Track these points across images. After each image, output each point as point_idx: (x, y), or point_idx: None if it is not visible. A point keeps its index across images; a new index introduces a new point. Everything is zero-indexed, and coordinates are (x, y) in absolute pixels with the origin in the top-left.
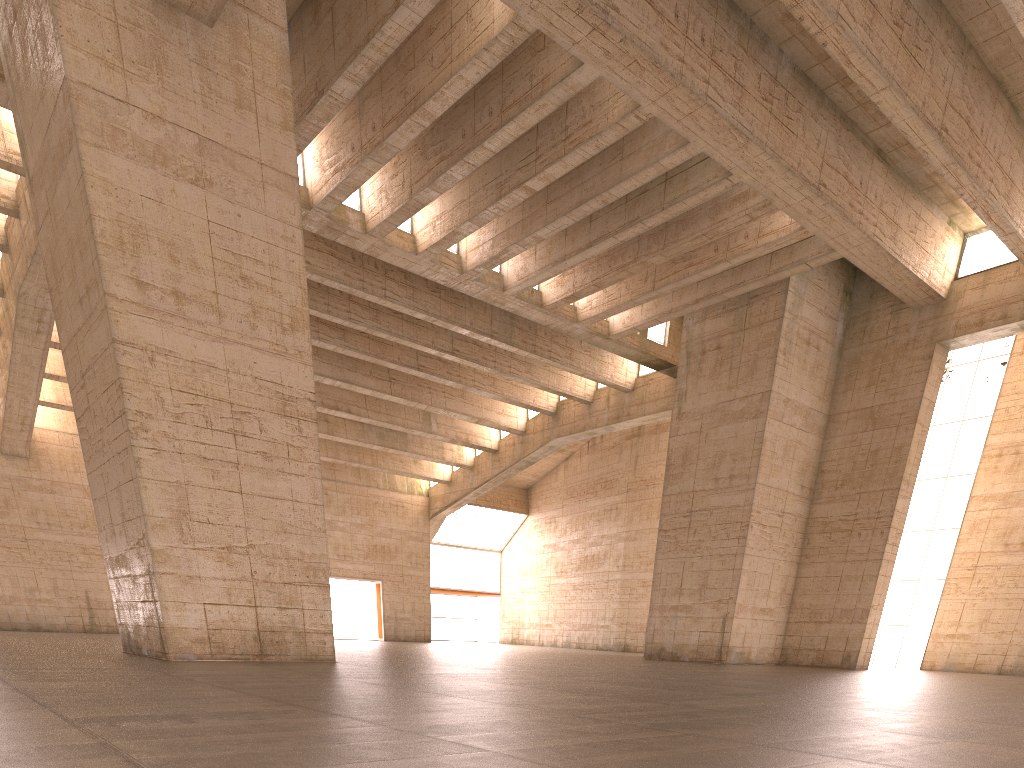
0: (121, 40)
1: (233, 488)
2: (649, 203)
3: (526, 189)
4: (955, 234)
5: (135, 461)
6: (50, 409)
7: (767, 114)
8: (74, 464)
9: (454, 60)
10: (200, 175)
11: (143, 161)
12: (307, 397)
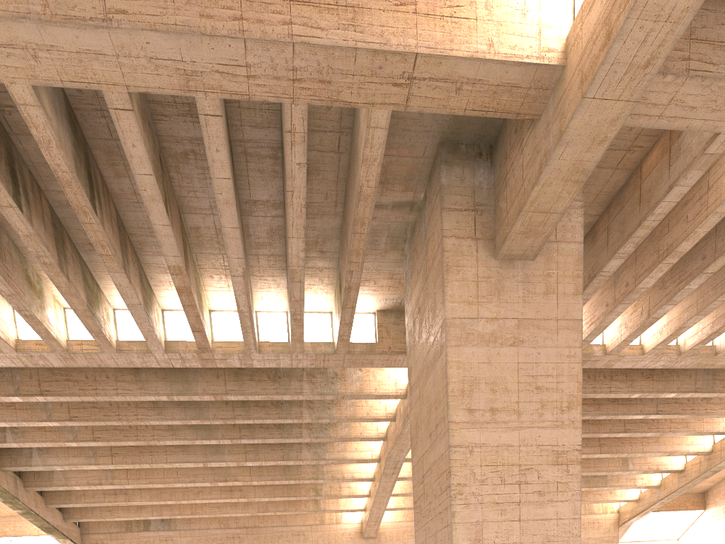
0: (478, 288)
1: (514, 518)
2: None
3: None
4: None
5: (451, 513)
6: (389, 512)
7: None
8: (396, 536)
9: (710, 206)
10: (516, 339)
11: (482, 344)
12: (575, 448)
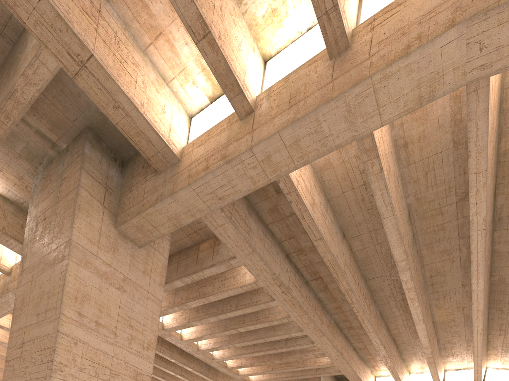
0: (100, 237)
1: None
2: (280, 344)
3: (237, 330)
4: (373, 375)
5: None
6: None
7: (328, 330)
8: None
9: (225, 287)
10: (121, 287)
11: (97, 275)
12: (148, 374)
